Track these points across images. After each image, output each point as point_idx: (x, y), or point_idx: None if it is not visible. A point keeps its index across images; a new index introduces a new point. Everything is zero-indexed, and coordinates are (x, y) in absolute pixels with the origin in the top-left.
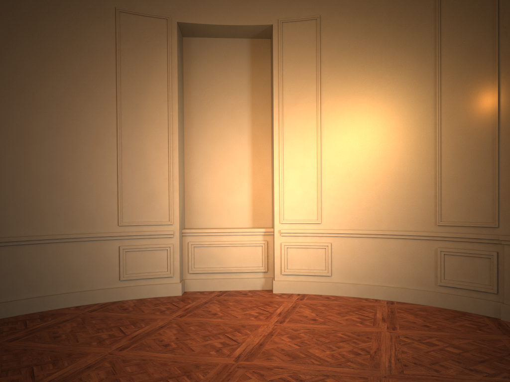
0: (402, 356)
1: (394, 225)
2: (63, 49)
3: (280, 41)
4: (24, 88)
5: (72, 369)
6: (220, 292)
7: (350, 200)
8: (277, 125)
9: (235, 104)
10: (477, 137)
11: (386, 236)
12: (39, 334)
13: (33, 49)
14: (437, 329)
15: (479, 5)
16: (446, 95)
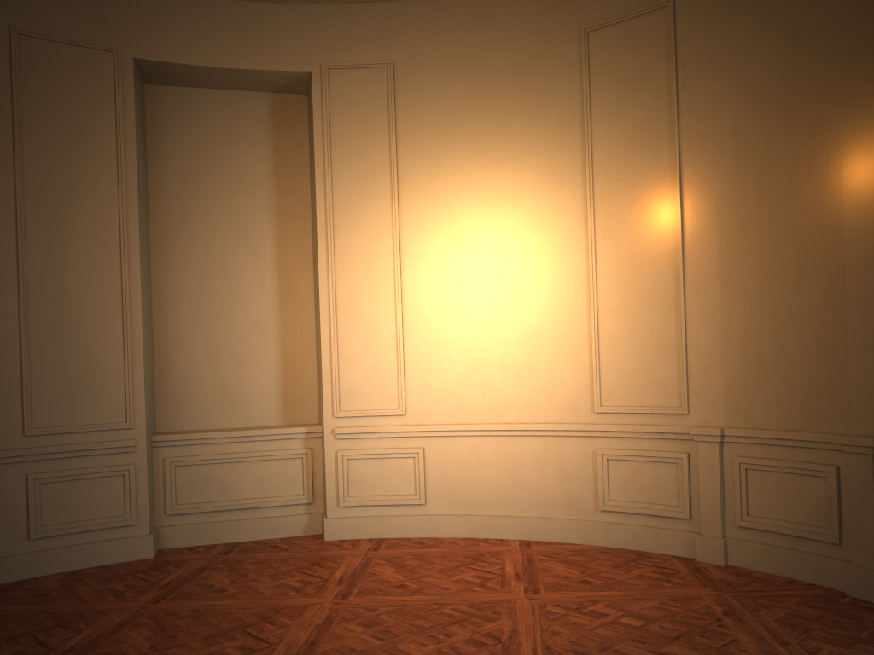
0: (553, 642)
1: (527, 414)
2: None
3: (326, 100)
4: None
5: None
6: (227, 545)
7: (454, 374)
8: (324, 245)
9: (246, 207)
10: (651, 271)
11: (515, 433)
12: None
13: None
14: (603, 585)
15: (648, 63)
16: (601, 203)
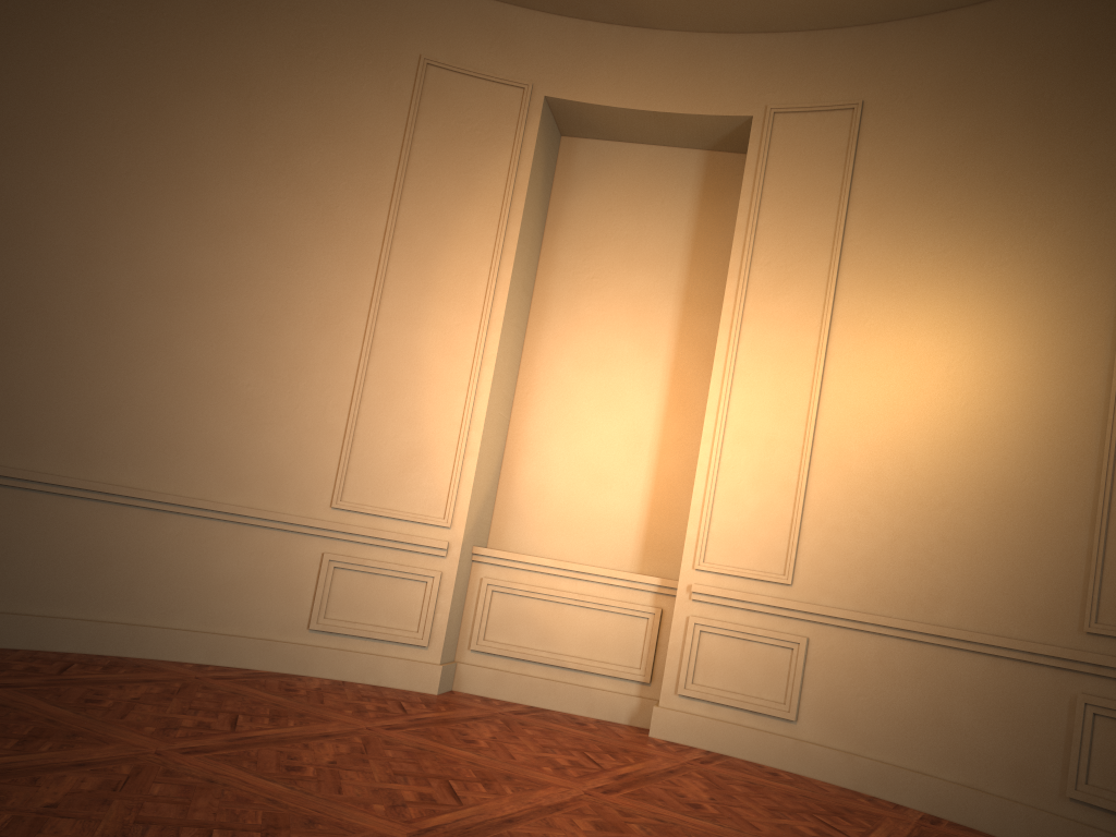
0: None
1: (972, 617)
2: (294, 124)
3: (764, 152)
4: (197, 187)
5: (44, 760)
6: (528, 708)
7: (872, 539)
8: (725, 338)
9: (648, 288)
10: None
11: (948, 642)
12: (68, 688)
13: (233, 116)
14: None
15: None
16: None
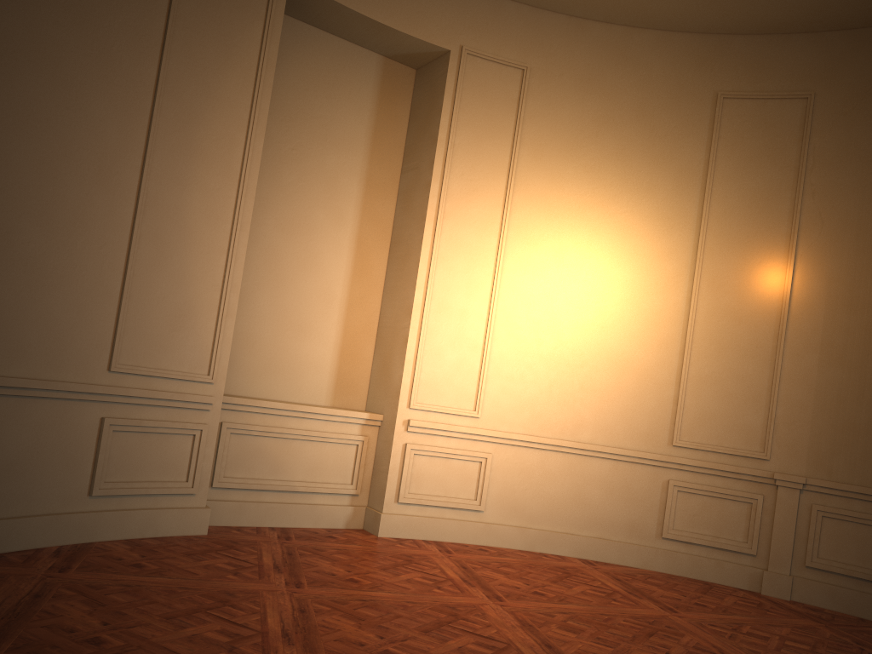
0: None
1: (601, 436)
2: None
3: (460, 84)
4: None
5: None
6: (274, 530)
7: (535, 386)
8: (430, 229)
9: (338, 167)
10: (751, 326)
11: (588, 453)
12: (29, 634)
13: None
14: (720, 609)
15: (779, 142)
16: (711, 254)
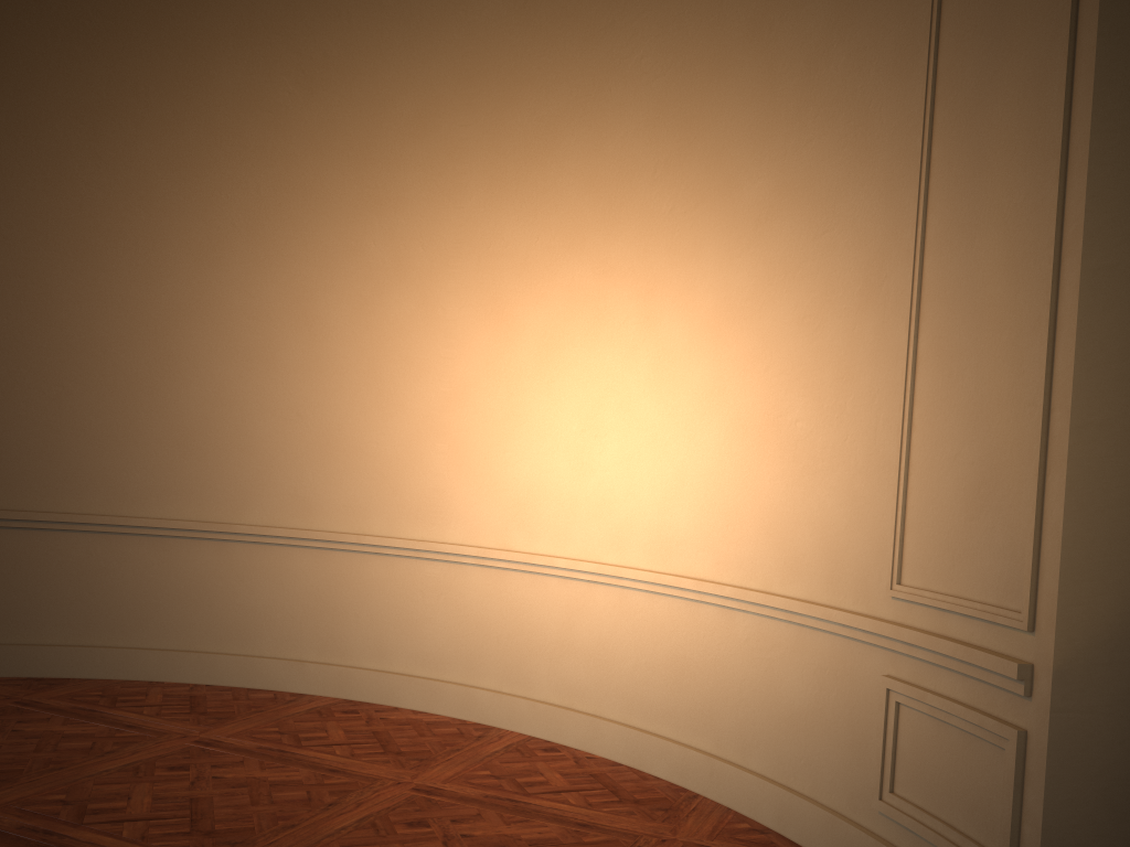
0: None
1: None
2: (815, 29)
3: None
4: (731, 186)
5: None
6: None
7: None
8: None
9: None
10: None
11: None
12: (462, 807)
13: (755, 73)
14: None
15: None
16: None
